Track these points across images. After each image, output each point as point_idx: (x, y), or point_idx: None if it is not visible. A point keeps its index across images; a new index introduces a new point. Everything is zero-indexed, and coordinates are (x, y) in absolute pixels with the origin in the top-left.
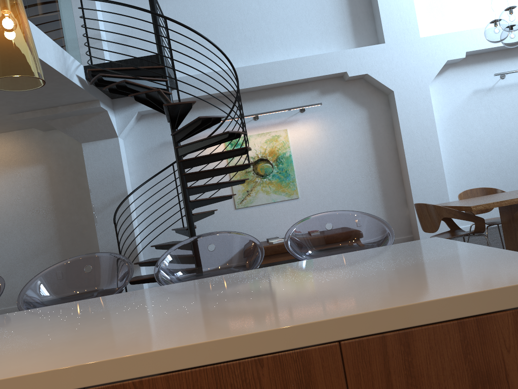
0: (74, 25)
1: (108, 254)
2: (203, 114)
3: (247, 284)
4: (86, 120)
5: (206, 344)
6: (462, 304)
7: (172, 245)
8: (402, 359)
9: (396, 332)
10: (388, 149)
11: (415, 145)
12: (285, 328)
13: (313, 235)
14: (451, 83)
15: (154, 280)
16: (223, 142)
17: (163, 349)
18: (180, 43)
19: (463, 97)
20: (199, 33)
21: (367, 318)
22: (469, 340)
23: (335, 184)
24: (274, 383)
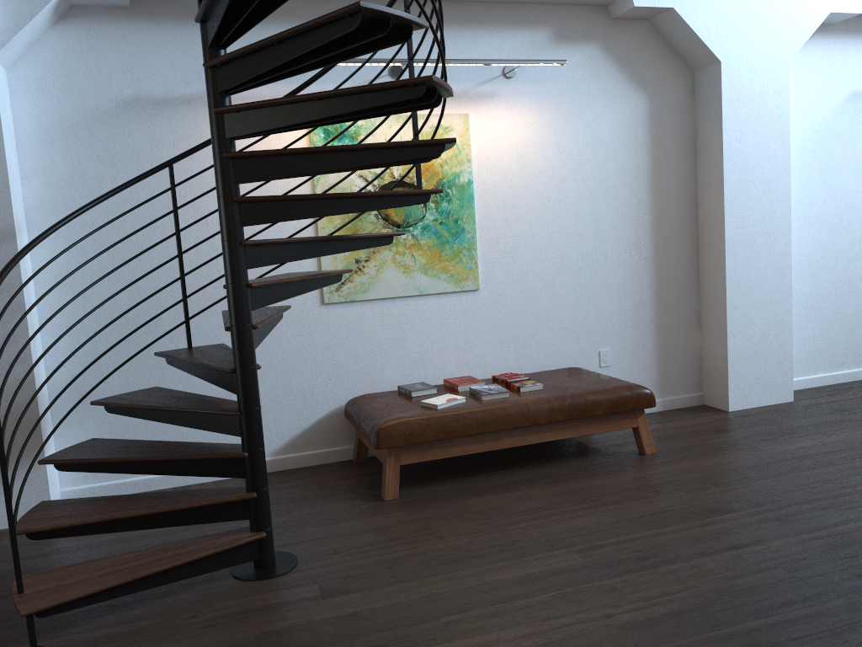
0: None
1: None
2: (257, 38)
3: None
4: None
5: None
6: None
7: (169, 410)
8: None
9: None
10: (680, 196)
11: (746, 195)
12: None
13: None
14: (815, 68)
15: (114, 527)
16: (380, 113)
17: None
18: None
19: (831, 103)
20: None
21: None
22: None
23: (563, 264)
24: None
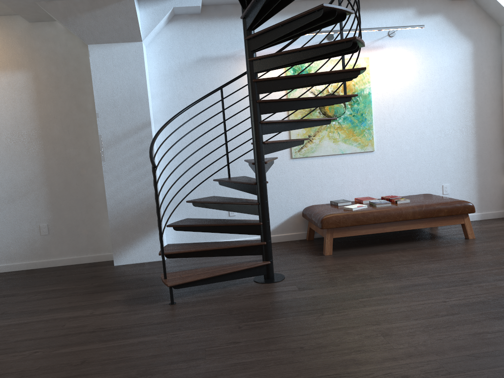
0: None
1: None
2: None
3: None
4: (100, 9)
5: None
6: None
7: (223, 203)
8: None
9: None
10: (492, 98)
11: None
12: None
13: None
14: None
15: (202, 254)
16: (328, 57)
17: None
18: None
19: None
20: None
21: None
22: None
23: (421, 137)
24: None
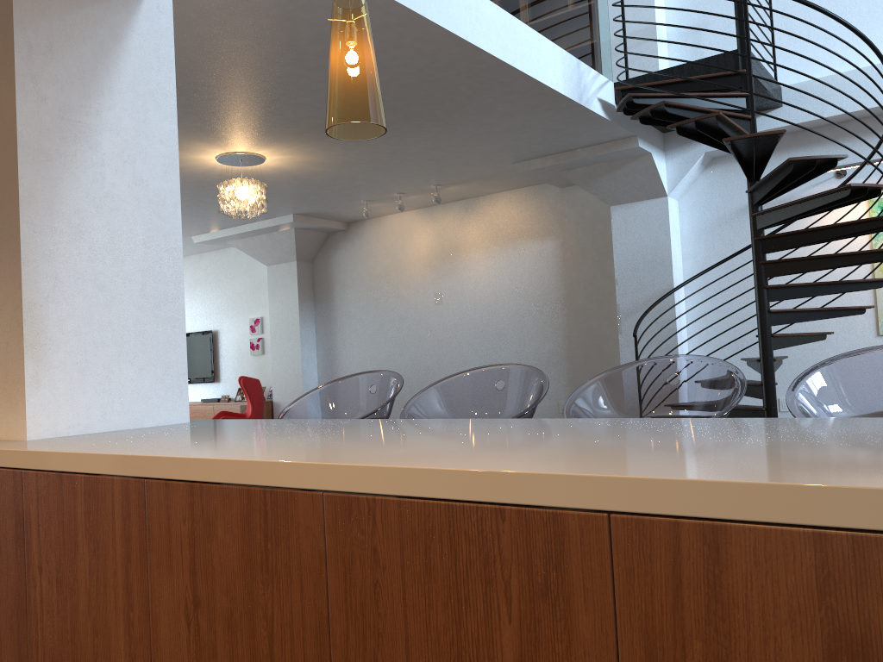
0: (606, 19)
1: (526, 367)
2: (830, 153)
3: (632, 431)
4: (618, 170)
5: (442, 471)
6: (824, 503)
7: None
8: (704, 568)
9: (698, 521)
10: None
11: None
12: (536, 475)
13: (866, 384)
14: None
15: None
16: (843, 204)
17: (398, 466)
18: (767, 26)
19: None
20: (808, 1)
21: (653, 488)
22: (833, 570)
23: None
24: (516, 547)
